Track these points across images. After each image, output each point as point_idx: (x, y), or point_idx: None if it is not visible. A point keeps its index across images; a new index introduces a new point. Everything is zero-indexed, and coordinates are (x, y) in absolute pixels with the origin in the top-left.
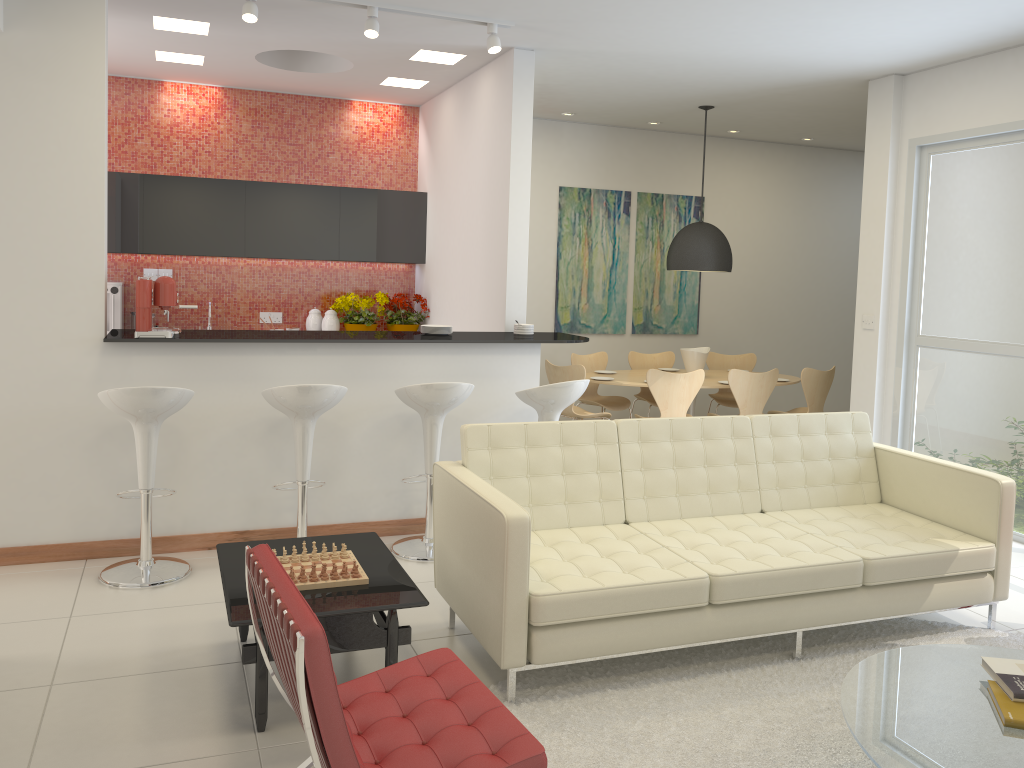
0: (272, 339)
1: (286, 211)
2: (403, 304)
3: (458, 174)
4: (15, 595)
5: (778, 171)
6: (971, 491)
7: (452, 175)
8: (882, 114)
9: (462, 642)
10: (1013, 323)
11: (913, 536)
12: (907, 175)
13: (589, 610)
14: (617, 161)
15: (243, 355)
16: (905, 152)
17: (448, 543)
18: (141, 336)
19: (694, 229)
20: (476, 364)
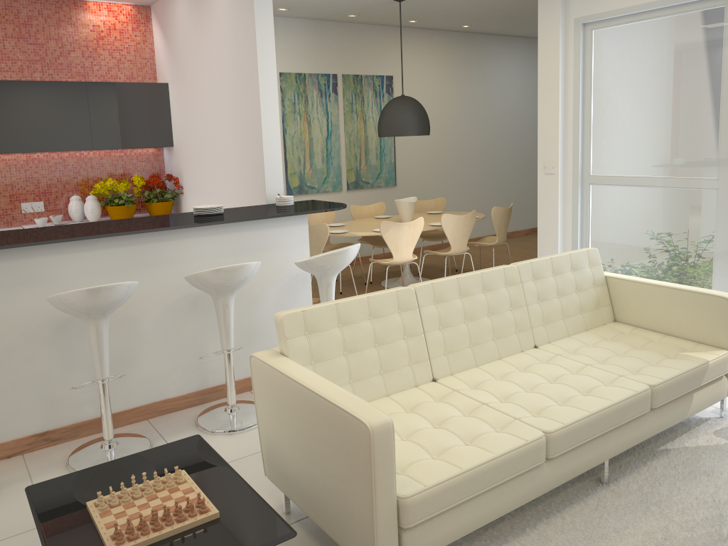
0: (49, 240)
1: (35, 107)
2: (157, 184)
3: (200, 64)
4: None
5: (444, 53)
6: (702, 308)
7: (193, 65)
8: None
9: (305, 530)
10: (670, 161)
11: (664, 353)
12: (574, 48)
13: (453, 497)
14: (324, 49)
15: (19, 259)
16: (572, 29)
17: (281, 437)
18: None
19: (399, 102)
20: (253, 239)
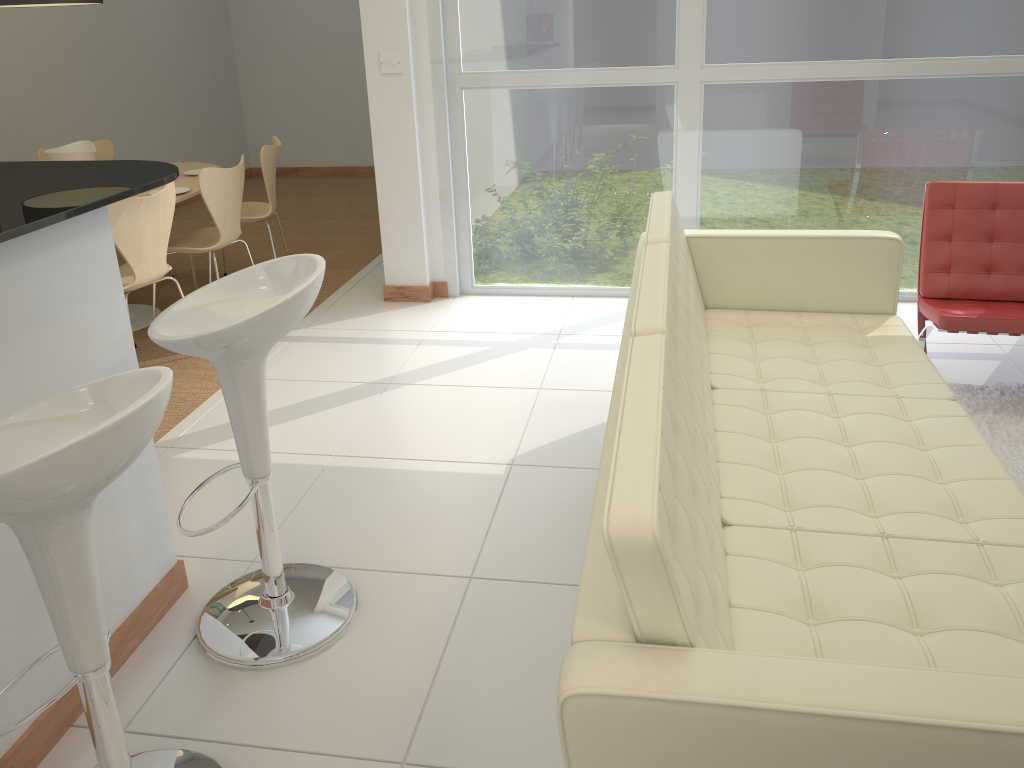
0: None
1: None
2: None
3: None
4: None
5: None
6: (857, 261)
7: None
8: None
9: None
10: (601, 42)
11: (851, 341)
12: None
13: None
14: None
15: None
16: None
17: None
18: None
19: None
20: None
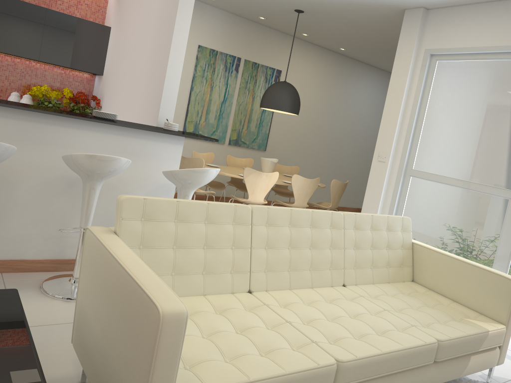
0: None
1: (1, 16)
2: (83, 100)
3: (136, 14)
4: None
5: (323, 64)
6: (490, 285)
7: (131, 15)
8: (411, 31)
9: None
10: (476, 170)
11: (452, 315)
12: (420, 71)
13: None
14: (236, 37)
15: None
16: (421, 57)
17: (90, 309)
18: None
19: (281, 85)
20: (134, 145)
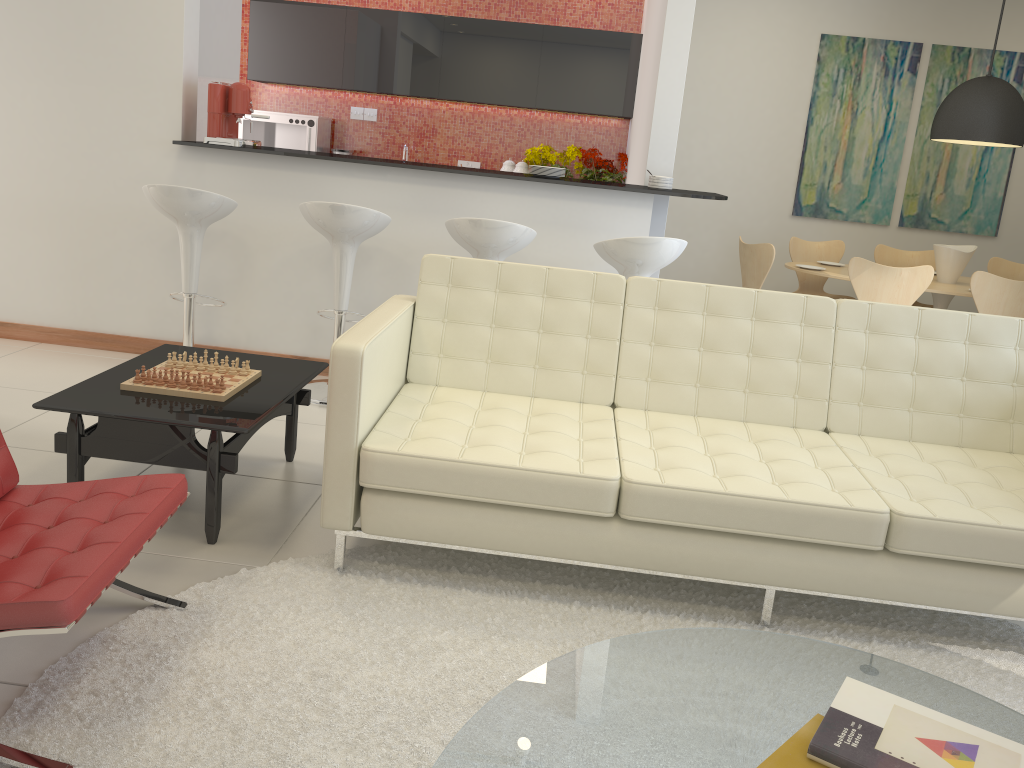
0: (333, 157)
1: (483, 50)
2: (603, 163)
3: (654, 4)
4: (66, 371)
5: None
6: None
7: (652, 7)
8: None
9: None
10: None
11: None
12: None
13: (433, 483)
14: (908, 3)
15: (310, 173)
16: None
17: None
18: (210, 142)
19: (972, 85)
20: (569, 212)
